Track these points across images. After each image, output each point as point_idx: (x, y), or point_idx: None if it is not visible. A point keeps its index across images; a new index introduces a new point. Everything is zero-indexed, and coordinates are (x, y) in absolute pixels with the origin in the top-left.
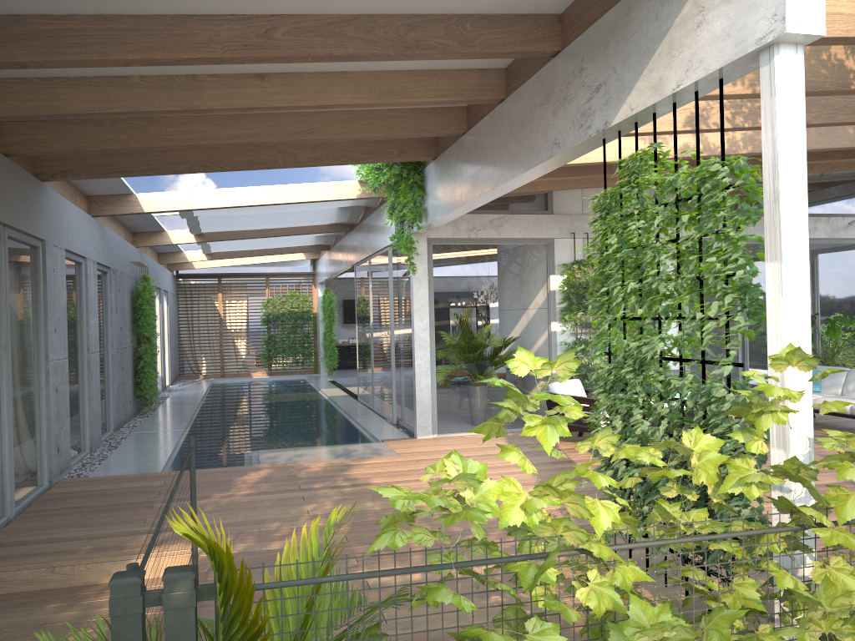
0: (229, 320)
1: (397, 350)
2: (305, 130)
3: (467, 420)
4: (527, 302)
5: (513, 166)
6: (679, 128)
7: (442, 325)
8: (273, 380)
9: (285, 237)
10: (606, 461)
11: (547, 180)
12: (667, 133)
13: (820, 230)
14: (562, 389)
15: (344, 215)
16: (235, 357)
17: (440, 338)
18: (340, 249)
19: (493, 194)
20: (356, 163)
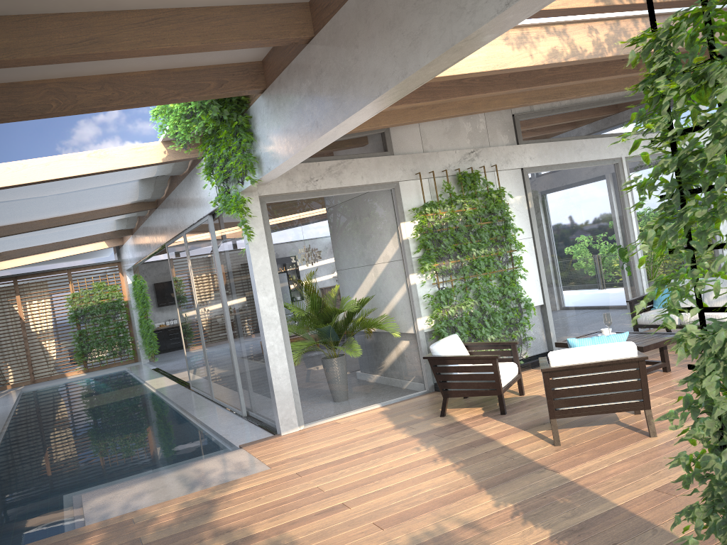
0: (32, 322)
1: (236, 332)
2: (82, 40)
3: (336, 401)
4: (380, 256)
5: (416, 51)
6: (591, 4)
7: (290, 296)
8: (91, 377)
9: (81, 224)
10: (721, 496)
11: (387, 115)
12: (577, 11)
13: (640, 148)
14: (446, 349)
15: (147, 190)
16: (45, 360)
17: (291, 312)
18: (146, 231)
19: (372, 108)
20: (162, 102)
